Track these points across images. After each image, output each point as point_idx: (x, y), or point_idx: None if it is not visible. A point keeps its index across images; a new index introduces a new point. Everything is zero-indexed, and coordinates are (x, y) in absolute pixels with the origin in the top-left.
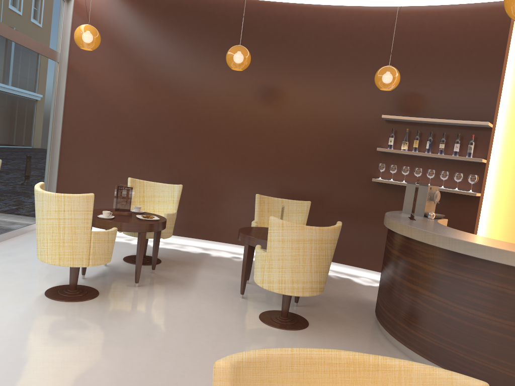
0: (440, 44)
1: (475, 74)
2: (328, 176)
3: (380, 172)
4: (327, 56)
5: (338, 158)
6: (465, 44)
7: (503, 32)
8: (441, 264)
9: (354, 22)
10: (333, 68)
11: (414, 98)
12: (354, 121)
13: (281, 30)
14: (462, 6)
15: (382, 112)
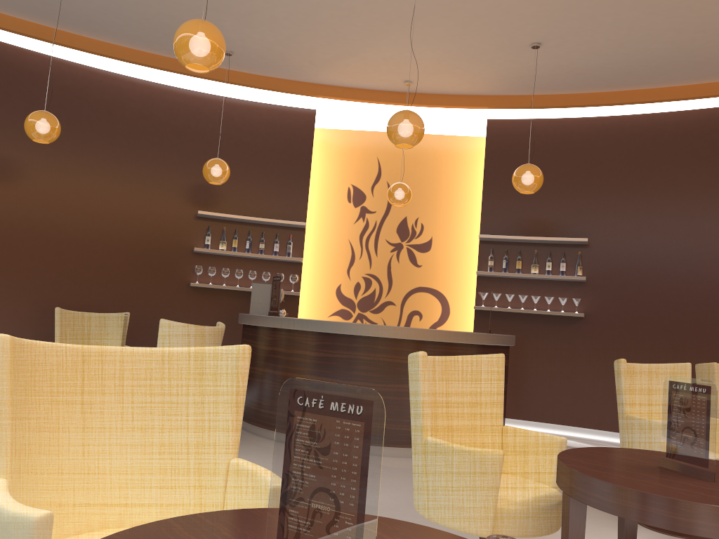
0: (251, 141)
1: (287, 174)
2: (131, 283)
3: (195, 275)
4: (123, 135)
5: (142, 260)
6: (275, 144)
7: (309, 138)
8: (329, 348)
9: (155, 101)
10: (131, 150)
11: (228, 194)
12: (161, 217)
13: (59, 94)
14: (270, 106)
15: (194, 208)
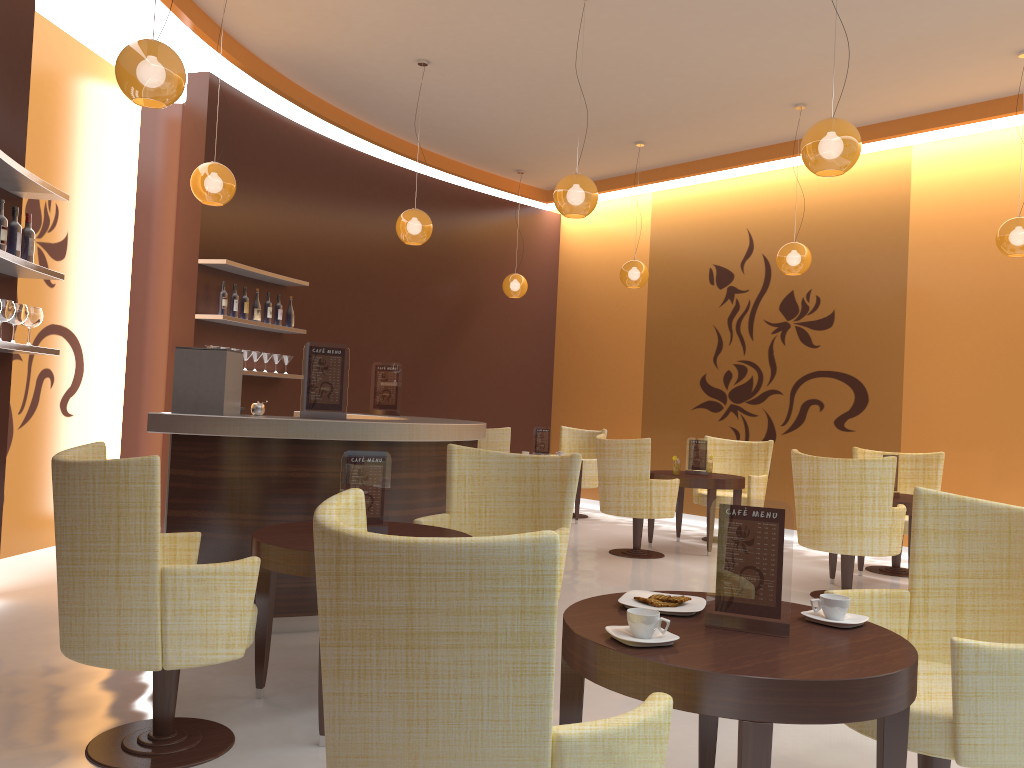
0: None
1: (5, 60)
2: None
3: None
4: None
5: None
6: None
7: None
8: None
9: None
10: None
11: None
12: None
13: None
14: None
15: None
